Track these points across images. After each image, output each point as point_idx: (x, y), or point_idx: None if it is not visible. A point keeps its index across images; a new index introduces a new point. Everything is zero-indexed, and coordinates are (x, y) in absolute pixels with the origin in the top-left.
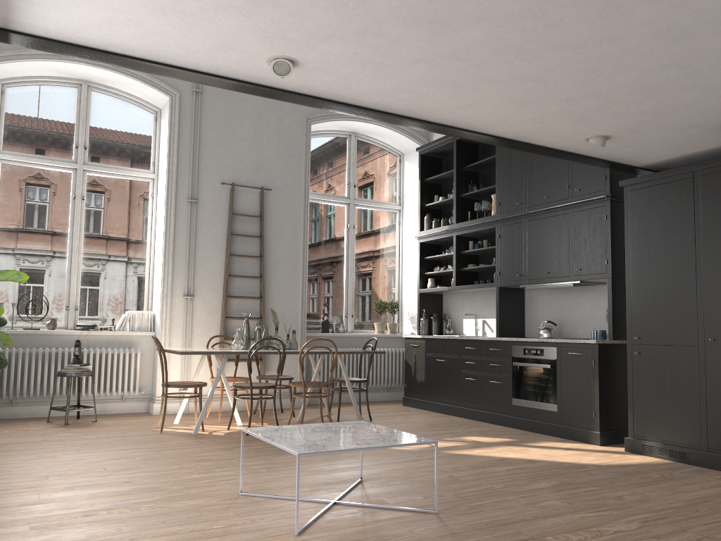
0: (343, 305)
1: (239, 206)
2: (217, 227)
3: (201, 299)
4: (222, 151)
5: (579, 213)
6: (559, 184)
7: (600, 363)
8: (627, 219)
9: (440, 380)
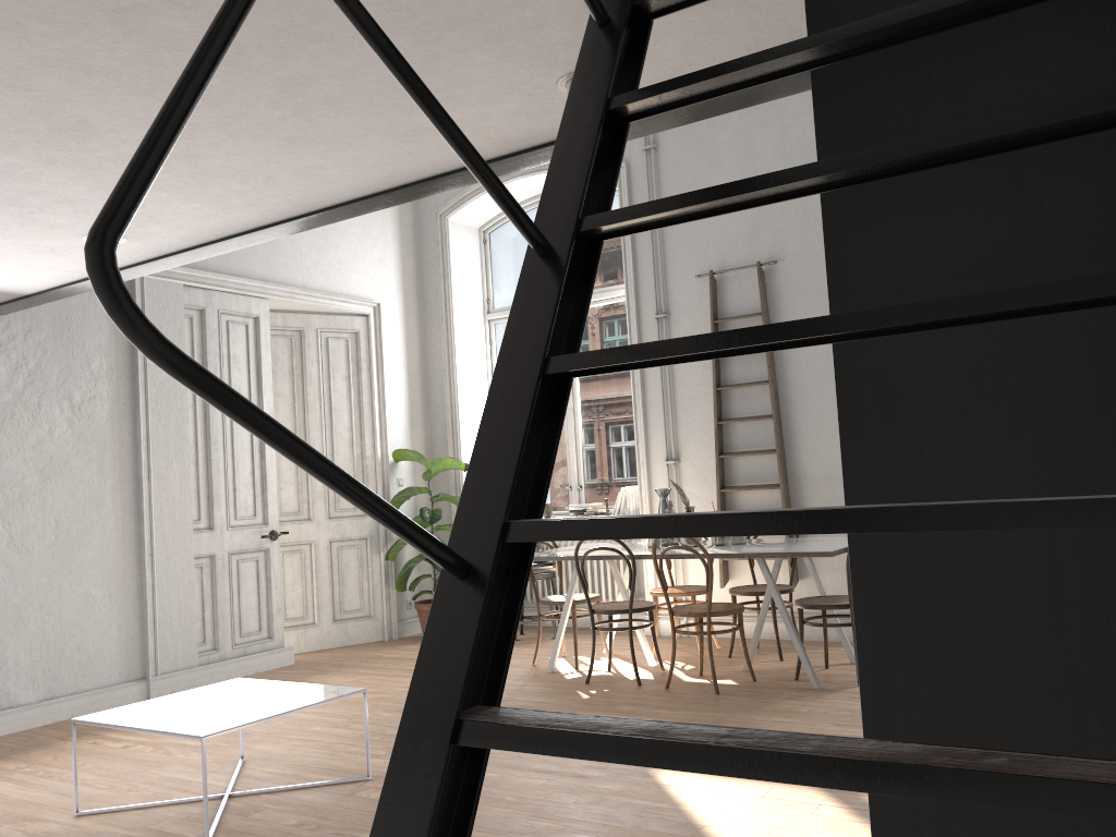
0: None
1: (730, 305)
2: None
3: (691, 463)
4: (695, 224)
5: None
6: None
7: None
8: None
9: None
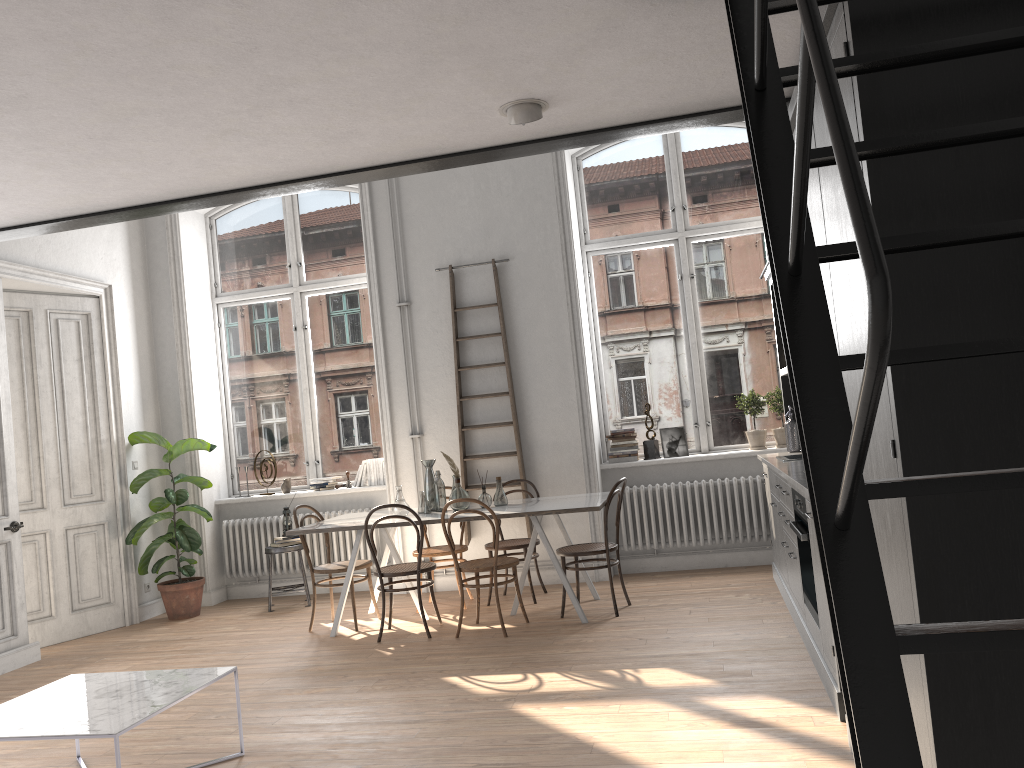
0: (690, 408)
1: (467, 296)
2: (442, 333)
3: (434, 436)
4: (433, 223)
5: None
6: None
7: None
8: None
9: (779, 539)
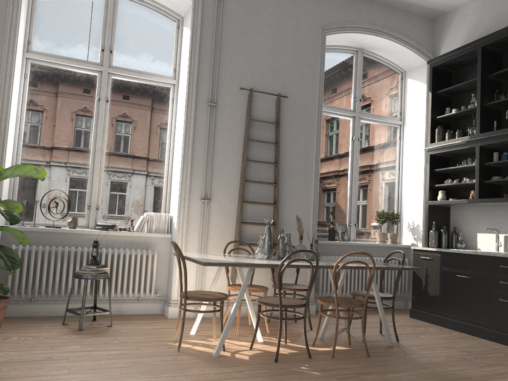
0: (347, 214)
1: (255, 112)
2: (235, 132)
3: (217, 203)
4: (241, 56)
5: None
6: None
7: None
8: None
9: (461, 297)
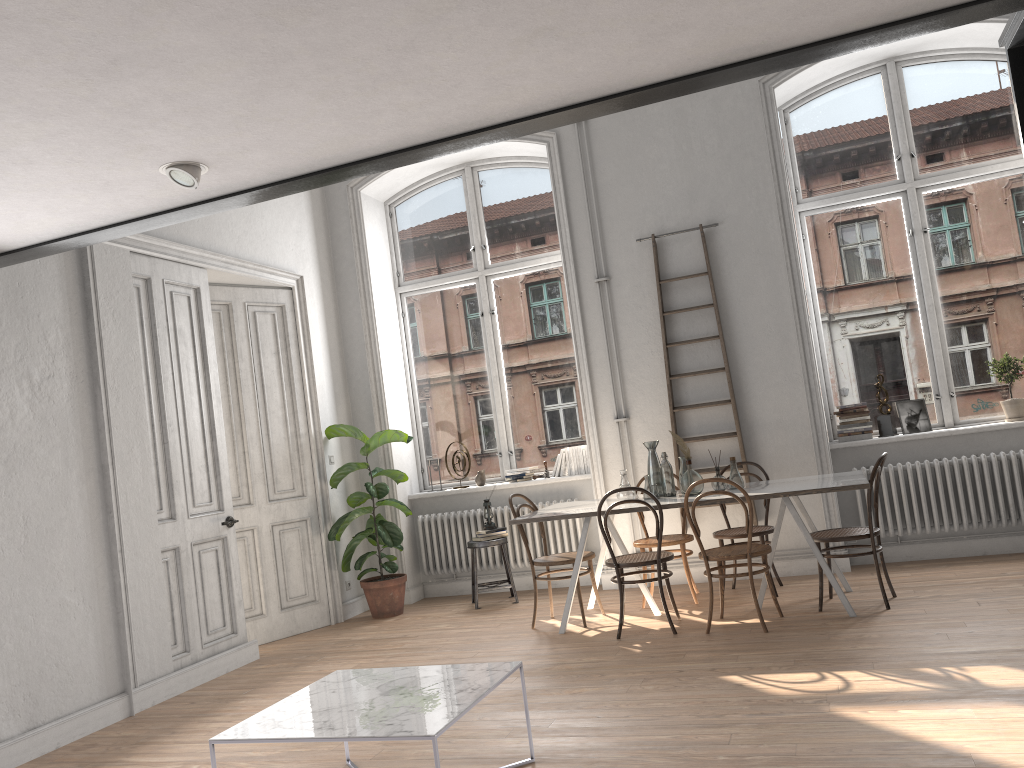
0: (929, 378)
1: (672, 266)
2: (645, 308)
3: (641, 419)
4: (631, 191)
5: None
6: None
7: None
8: None
9: None
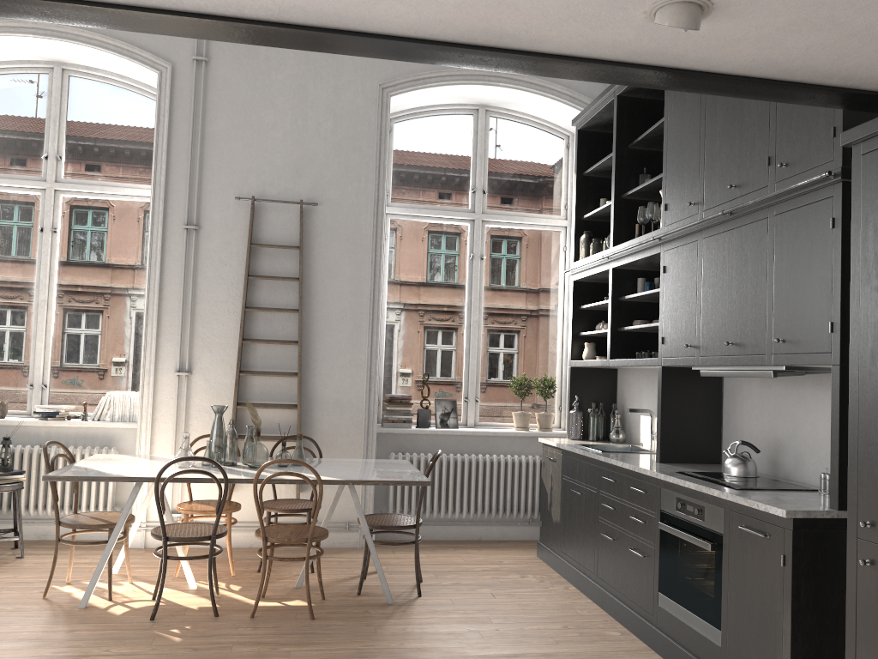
0: (462, 382)
1: (266, 233)
2: (231, 266)
3: (204, 376)
4: (239, 148)
5: (785, 216)
6: (754, 157)
7: (799, 564)
8: (856, 226)
9: (575, 526)
